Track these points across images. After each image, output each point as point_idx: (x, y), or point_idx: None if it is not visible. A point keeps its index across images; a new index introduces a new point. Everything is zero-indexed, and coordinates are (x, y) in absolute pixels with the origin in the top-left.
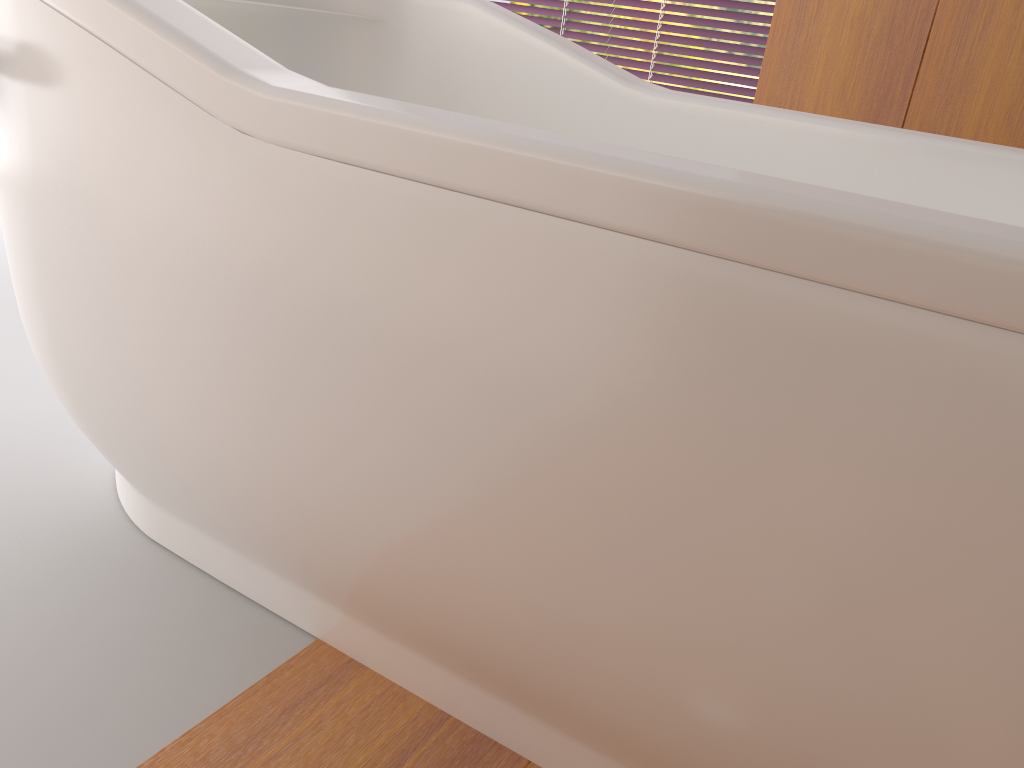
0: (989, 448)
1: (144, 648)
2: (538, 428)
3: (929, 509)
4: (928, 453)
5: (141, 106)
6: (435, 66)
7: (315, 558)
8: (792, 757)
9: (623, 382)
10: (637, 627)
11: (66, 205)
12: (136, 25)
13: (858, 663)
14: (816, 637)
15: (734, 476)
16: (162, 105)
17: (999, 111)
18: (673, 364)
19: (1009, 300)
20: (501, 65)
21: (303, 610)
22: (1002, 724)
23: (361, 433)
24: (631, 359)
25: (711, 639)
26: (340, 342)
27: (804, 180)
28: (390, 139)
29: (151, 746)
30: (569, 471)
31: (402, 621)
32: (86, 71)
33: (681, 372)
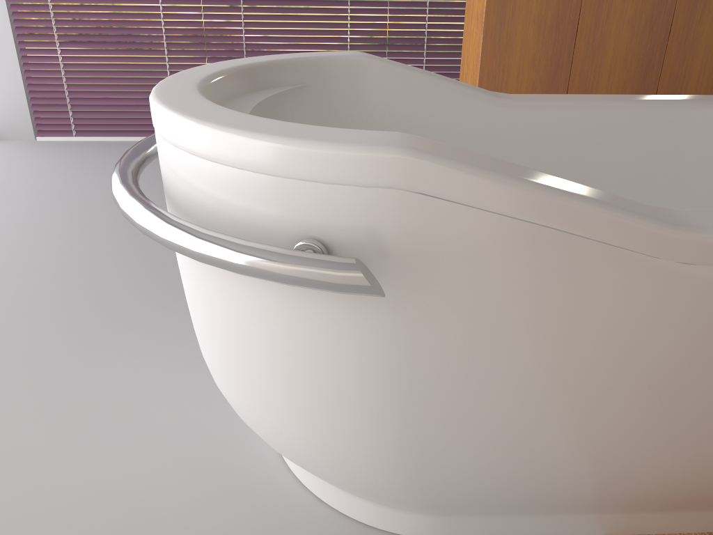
0: None
1: None
2: None
3: None
4: None
5: (579, 263)
6: (348, 110)
7: (654, 492)
8: None
9: None
10: None
11: (459, 347)
12: (590, 210)
13: None
14: None
15: None
16: (605, 259)
17: (620, 60)
18: None
19: None
20: (402, 100)
21: (595, 525)
22: None
23: None
24: None
25: None
26: None
27: (620, 137)
28: None
29: None
30: None
31: (708, 499)
32: (513, 249)
33: None
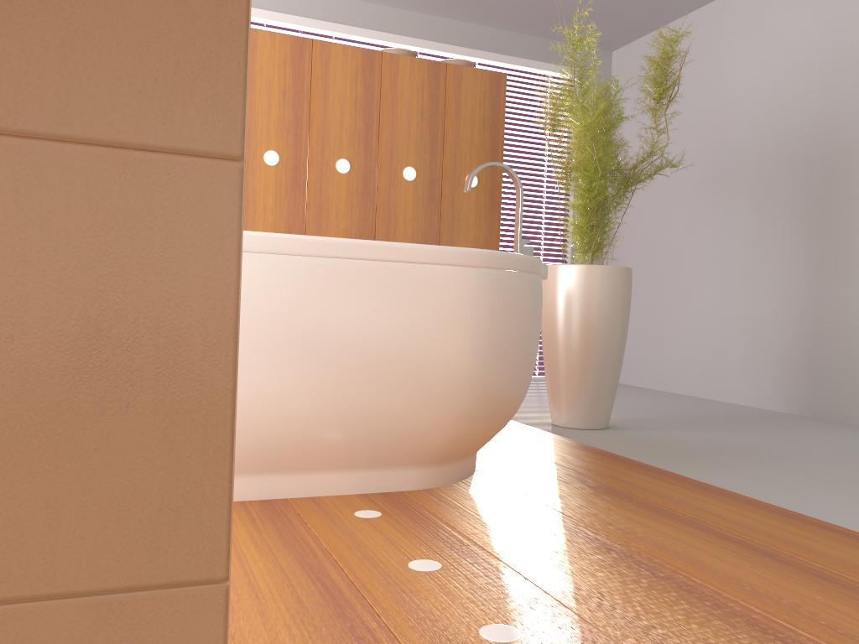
0: (421, 292)
1: None
2: (299, 327)
3: (413, 313)
4: (410, 298)
5: None
6: None
7: None
8: (394, 411)
9: (327, 302)
10: (341, 389)
11: None
12: None
13: (406, 366)
14: (395, 363)
15: (365, 321)
16: None
17: None
18: (341, 292)
19: (416, 256)
20: None
21: None
22: (441, 366)
23: None
24: (328, 294)
25: (366, 380)
26: None
27: None
28: None
29: None
30: (312, 339)
31: None
32: None
33: (344, 294)
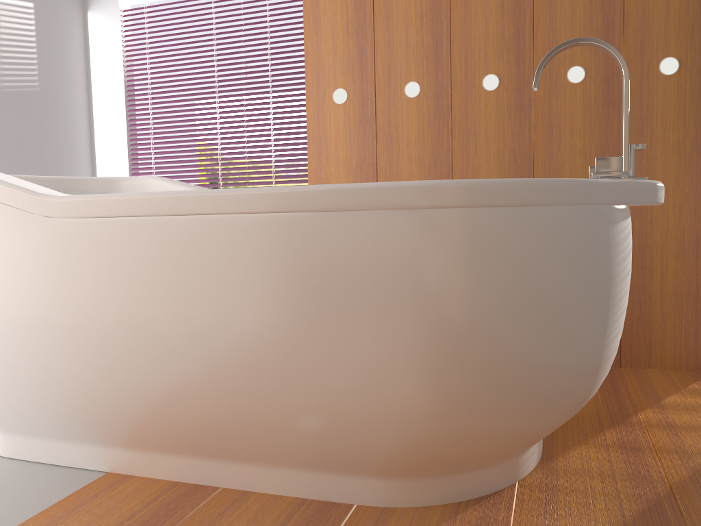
0: (330, 251)
1: (12, 492)
2: (187, 300)
3: (321, 279)
4: (314, 259)
5: None
6: None
7: (101, 414)
8: (313, 407)
9: (214, 269)
10: (243, 374)
11: None
12: None
13: (319, 350)
14: (303, 345)
15: (260, 291)
16: (8, 215)
17: None
18: (230, 256)
19: (320, 201)
20: None
21: (98, 458)
22: (367, 352)
23: (115, 332)
24: (215, 259)
25: (270, 365)
26: (100, 293)
27: None
28: (111, 203)
29: (23, 519)
30: (203, 314)
31: (148, 432)
32: None
33: (233, 258)
